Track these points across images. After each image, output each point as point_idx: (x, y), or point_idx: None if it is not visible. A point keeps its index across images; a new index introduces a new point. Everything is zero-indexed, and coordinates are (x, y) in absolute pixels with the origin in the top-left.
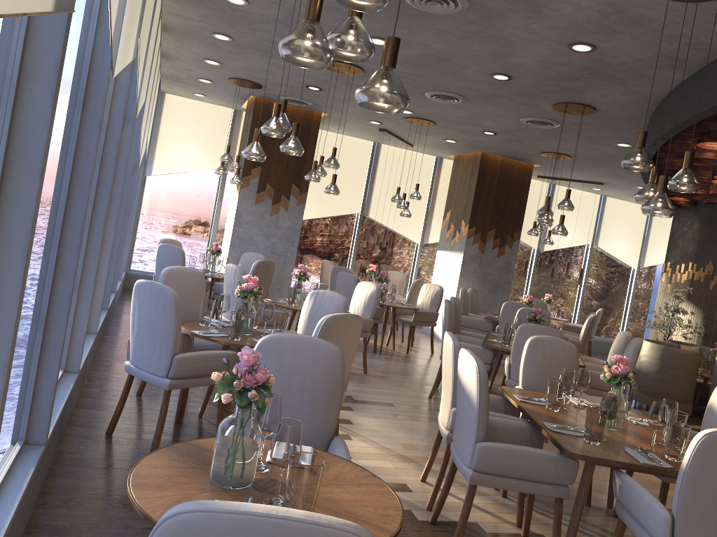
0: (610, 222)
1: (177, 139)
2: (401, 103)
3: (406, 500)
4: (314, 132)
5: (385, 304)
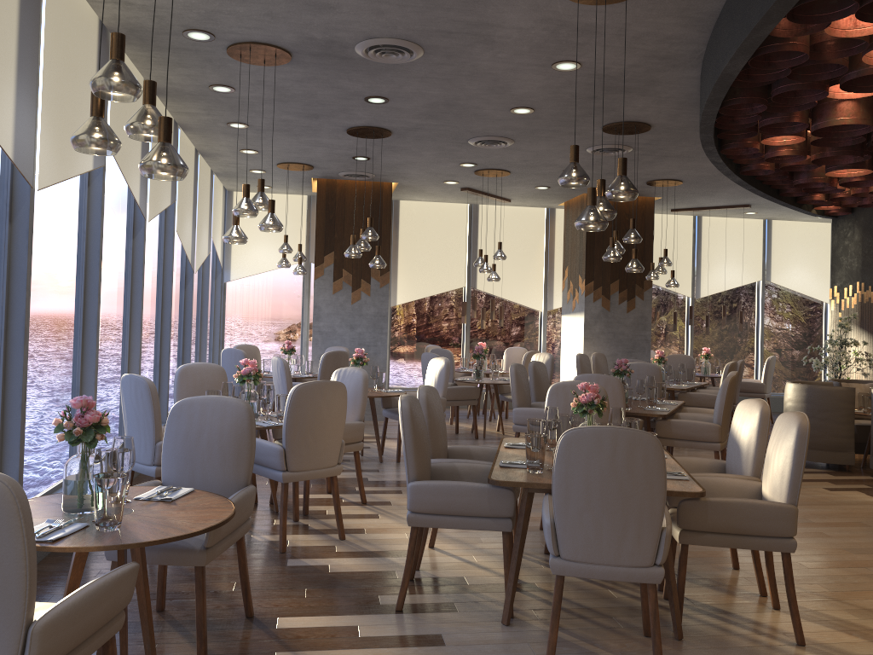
0: (783, 249)
1: (252, 238)
2: (171, 171)
3: (397, 564)
4: (386, 205)
5: (479, 382)
